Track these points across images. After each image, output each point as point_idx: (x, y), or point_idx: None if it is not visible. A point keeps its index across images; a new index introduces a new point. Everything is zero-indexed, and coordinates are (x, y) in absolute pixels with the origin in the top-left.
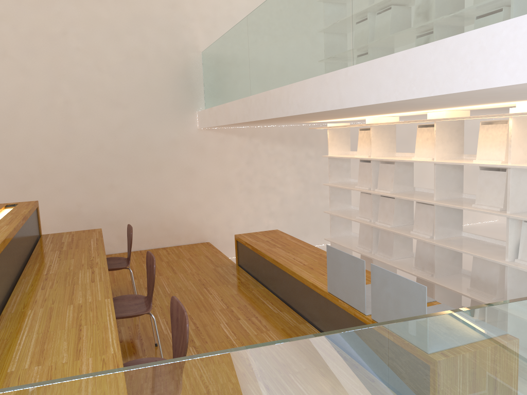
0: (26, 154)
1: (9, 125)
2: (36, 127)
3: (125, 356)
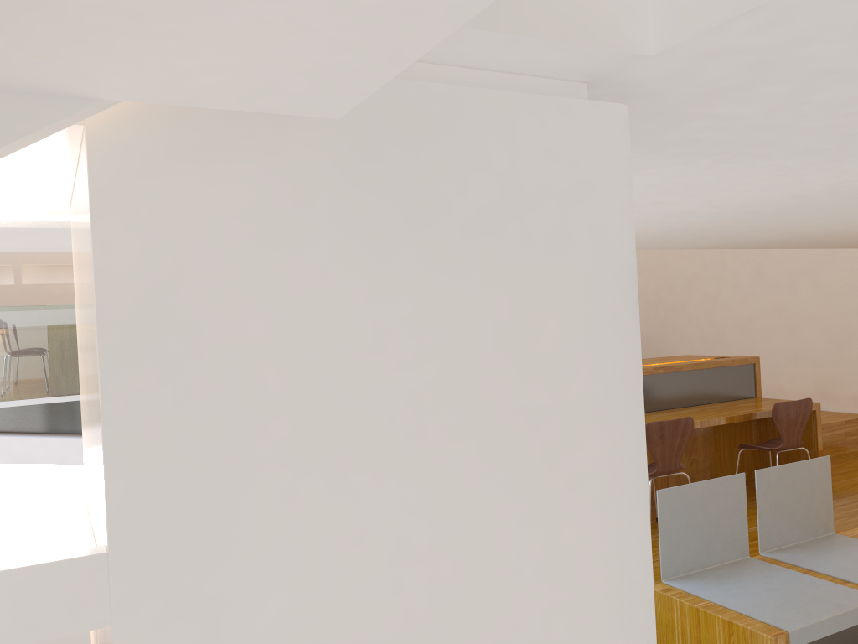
0: (844, 298)
1: (827, 262)
2: None
3: None
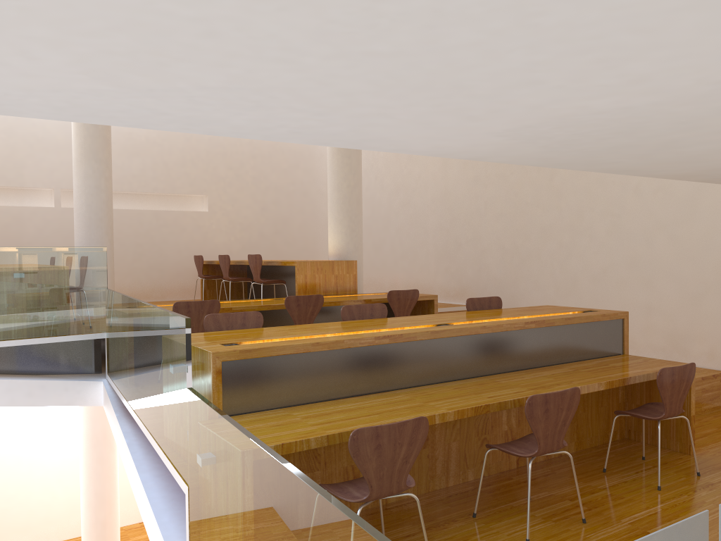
0: (702, 254)
1: (687, 217)
2: (719, 219)
3: (543, 511)
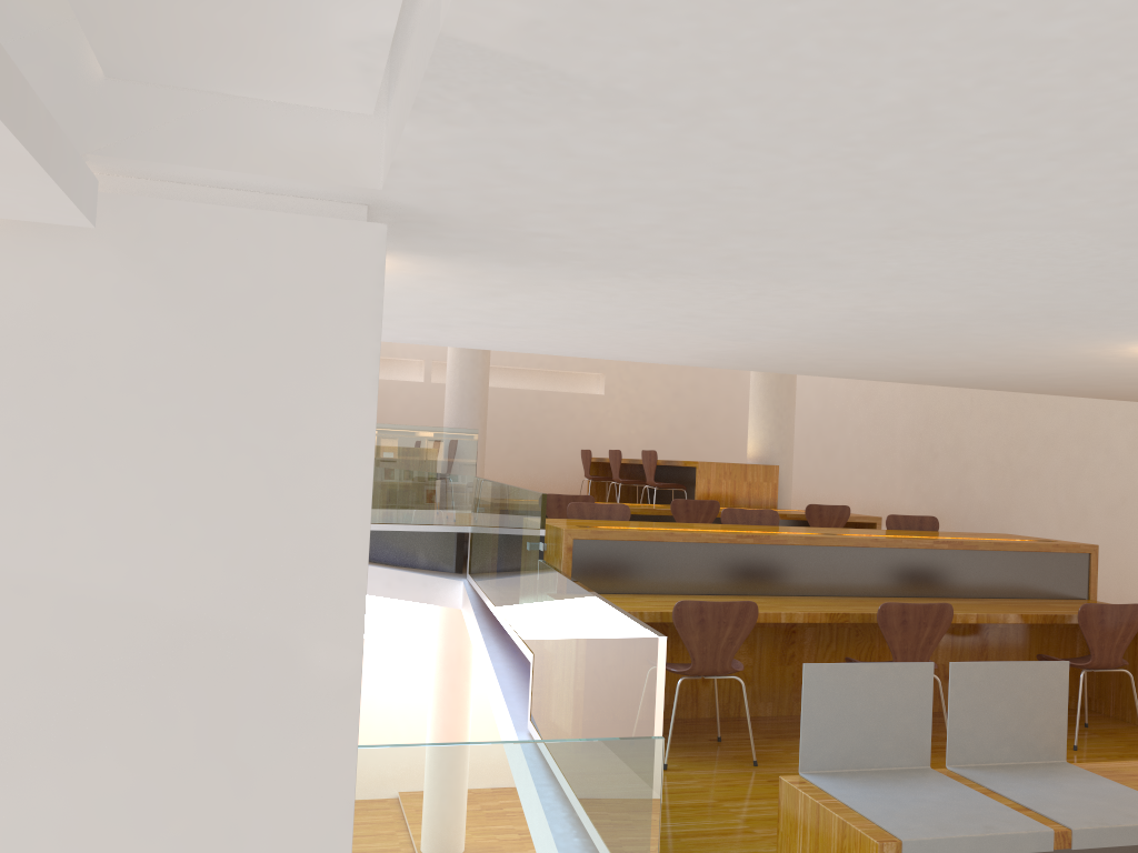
0: None
1: None
2: None
3: None
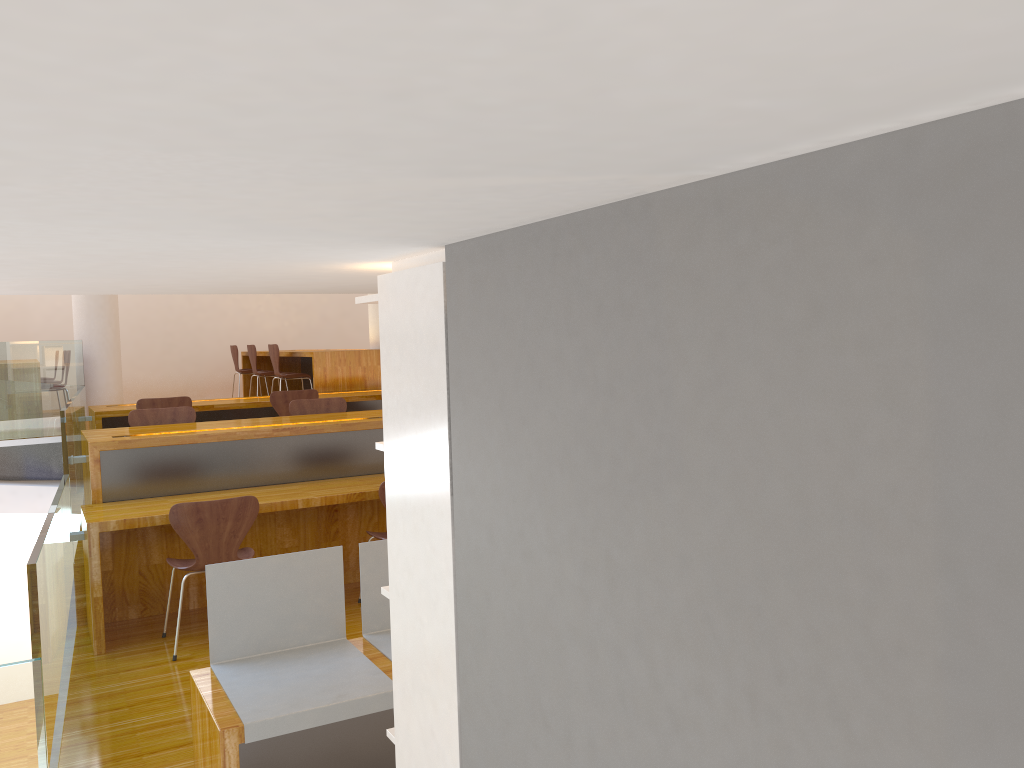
0: None
1: None
2: None
3: None
